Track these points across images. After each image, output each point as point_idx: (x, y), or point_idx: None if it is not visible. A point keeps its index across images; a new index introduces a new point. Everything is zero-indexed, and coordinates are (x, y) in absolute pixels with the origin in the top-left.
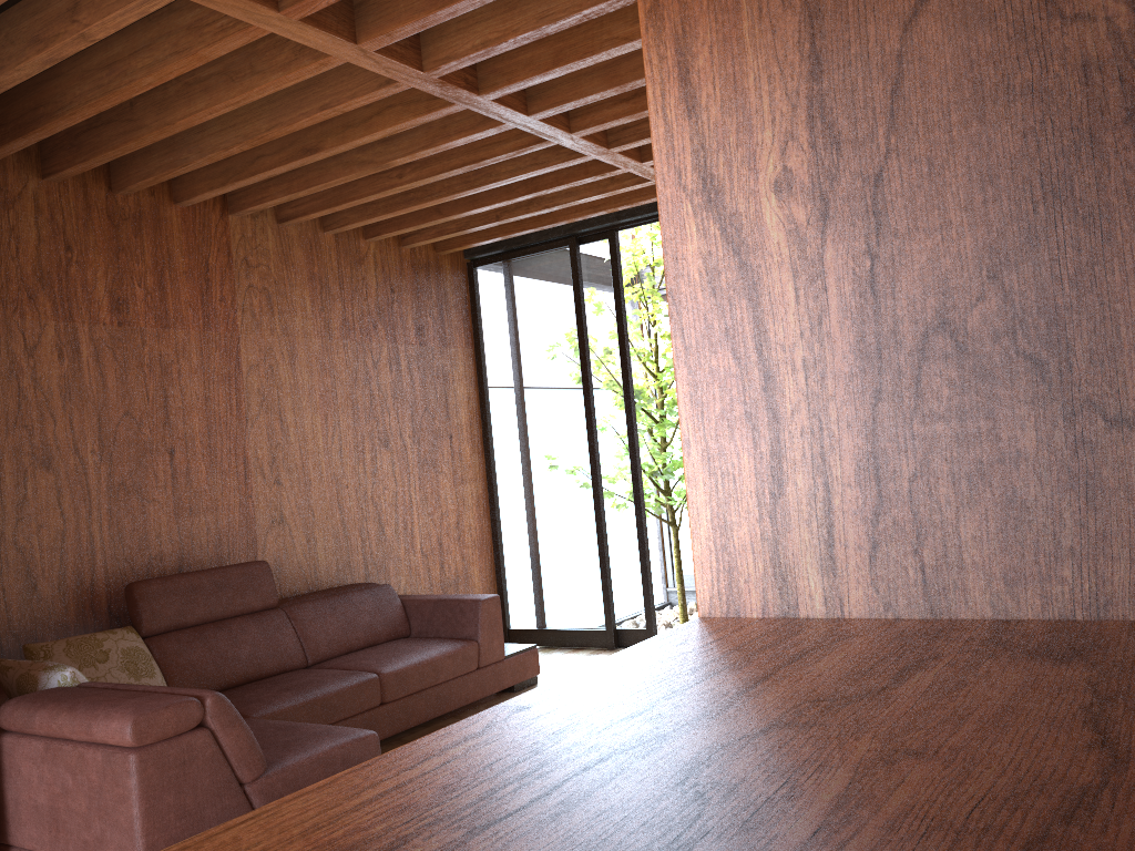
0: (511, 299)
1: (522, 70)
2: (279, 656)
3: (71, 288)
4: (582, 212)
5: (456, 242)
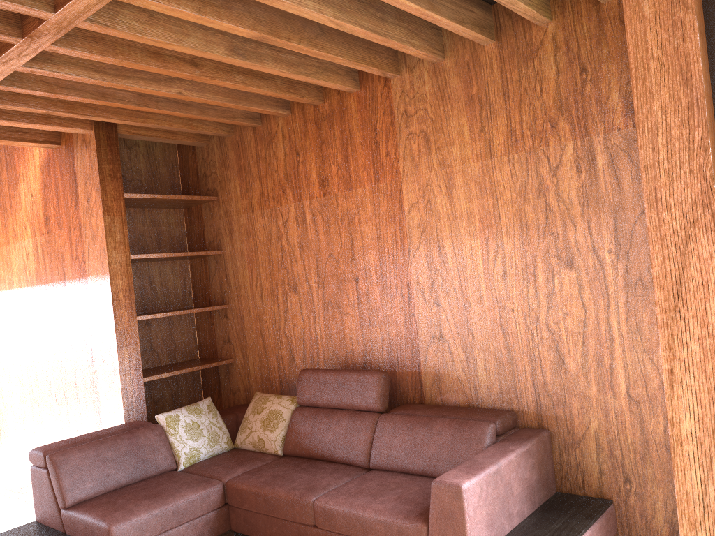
0: None
1: None
2: (347, 451)
3: (300, 179)
4: None
5: None
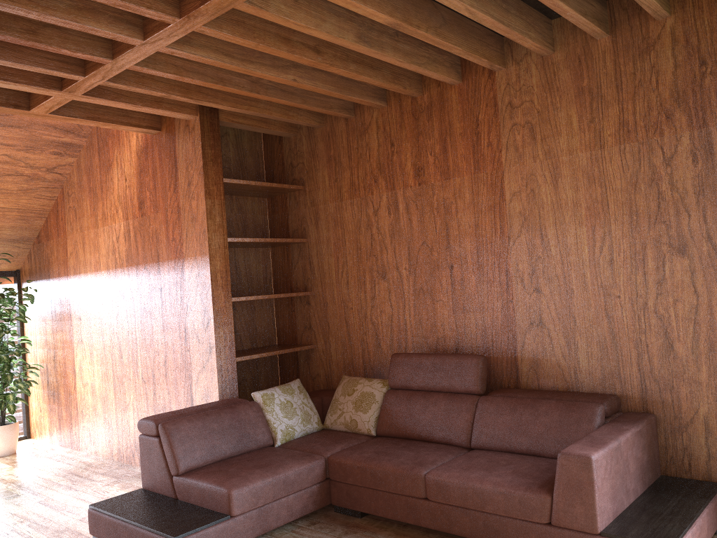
0: None
1: None
2: (446, 431)
3: (394, 169)
4: None
5: None
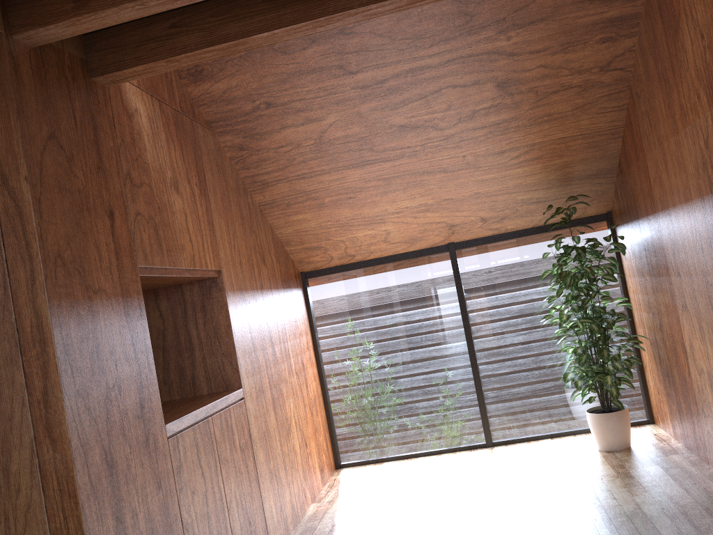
0: None
1: None
2: None
3: None
4: None
5: None
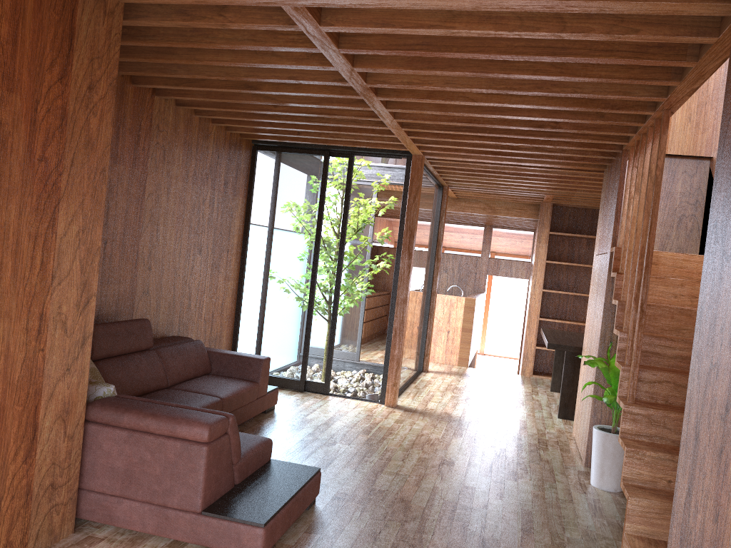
0: (278, 176)
1: (407, 93)
2: (157, 380)
3: None
4: (345, 142)
5: (256, 134)
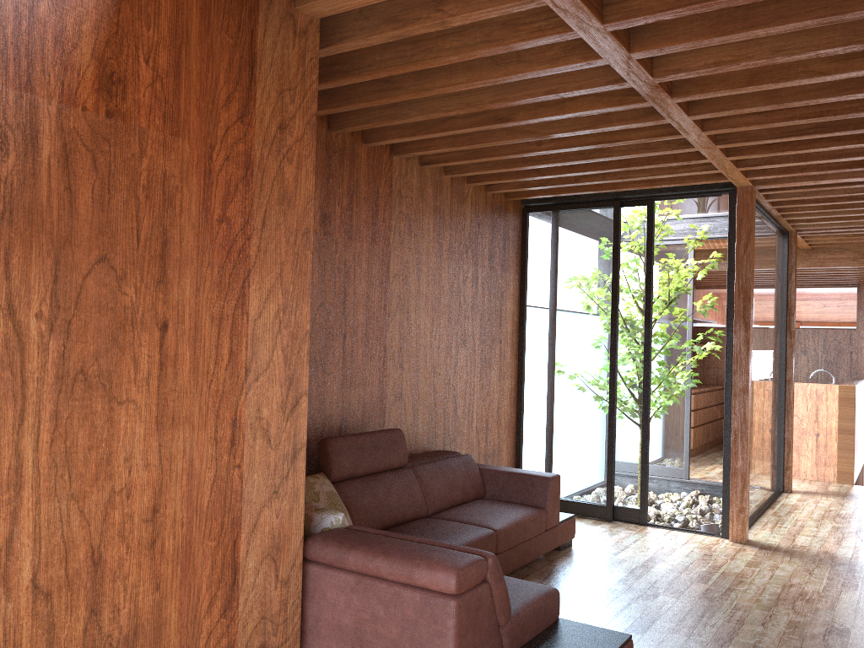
0: (556, 241)
1: (716, 84)
2: (414, 506)
3: None
4: (639, 184)
5: (524, 192)
